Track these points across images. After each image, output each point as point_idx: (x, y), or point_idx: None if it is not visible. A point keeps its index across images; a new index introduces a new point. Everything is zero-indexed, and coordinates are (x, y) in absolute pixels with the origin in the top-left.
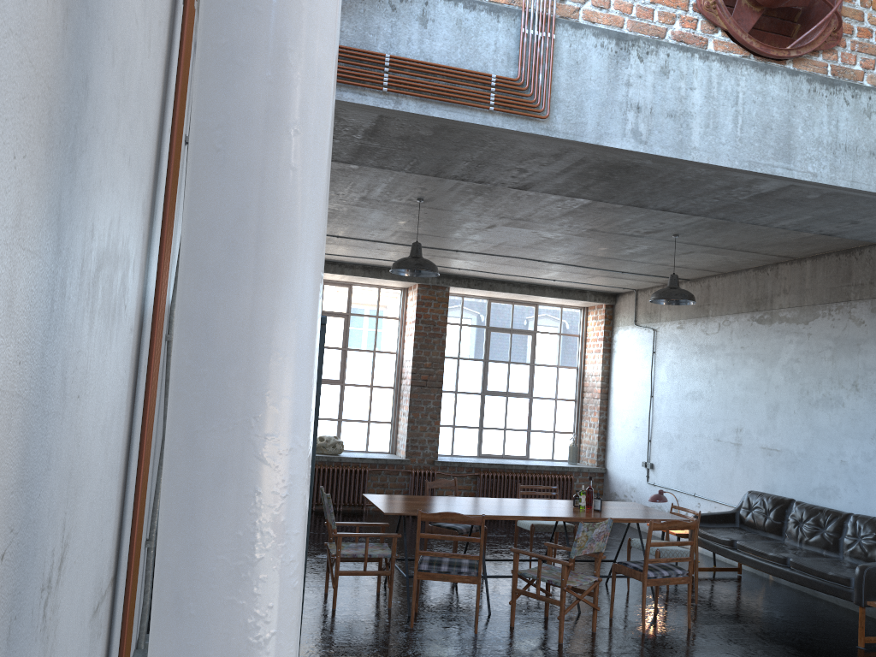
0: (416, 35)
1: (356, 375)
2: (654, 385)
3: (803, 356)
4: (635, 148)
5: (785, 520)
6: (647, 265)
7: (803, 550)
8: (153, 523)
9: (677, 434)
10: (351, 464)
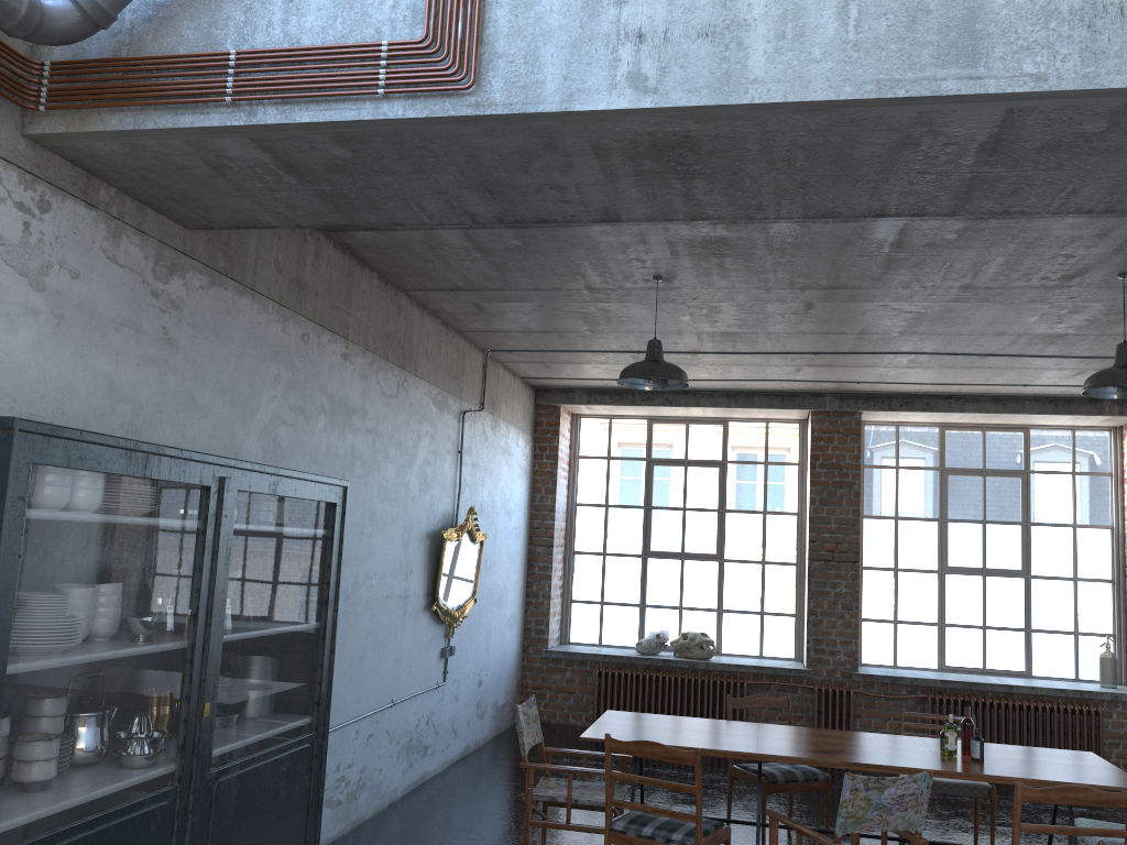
0: (278, 14)
1: (740, 548)
2: None
3: None
4: (635, 103)
5: None
6: None
7: None
8: None
9: None
10: (724, 674)
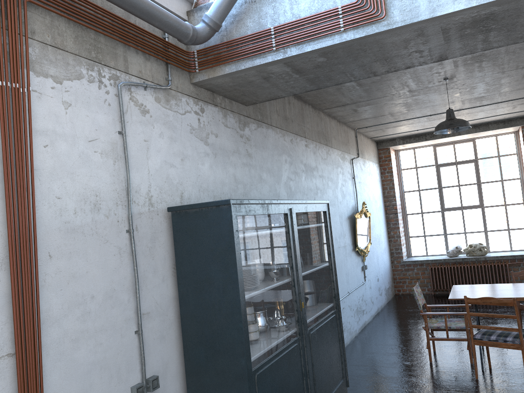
0: (287, 6)
1: (491, 199)
2: None
3: None
4: (467, 5)
5: None
6: None
7: None
8: (138, 321)
9: None
10: (495, 261)
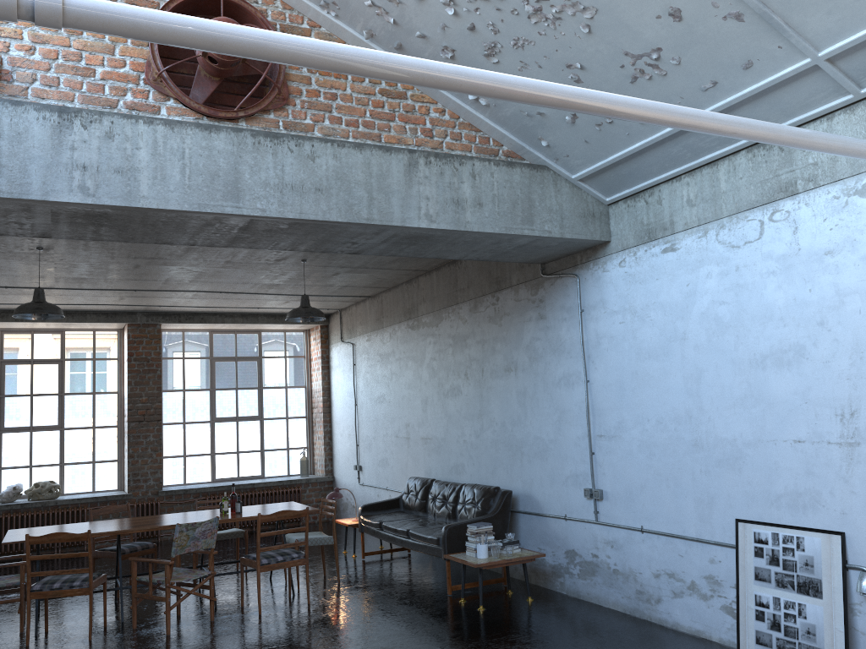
0: None
1: (76, 419)
2: (357, 394)
3: (438, 354)
4: (83, 200)
5: (428, 498)
6: (318, 287)
7: (431, 521)
8: None
9: (374, 435)
10: (69, 506)
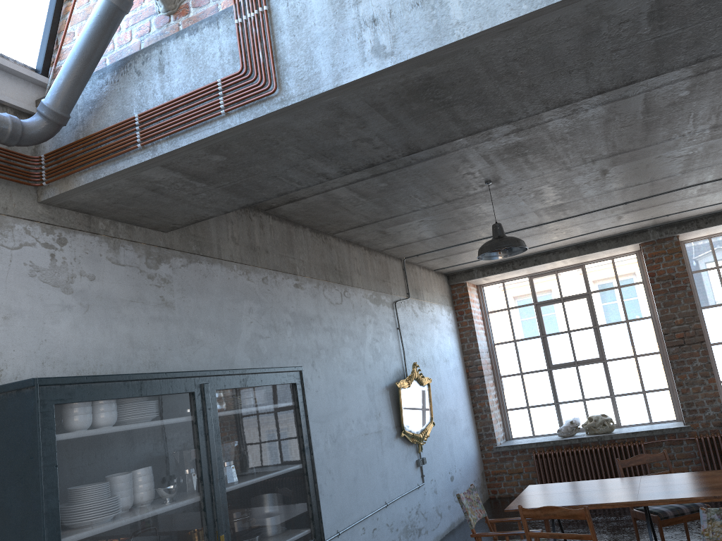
0: (157, 84)
1: (615, 349)
2: None
3: None
4: (380, 66)
5: None
6: None
7: None
8: None
9: None
10: (625, 440)
